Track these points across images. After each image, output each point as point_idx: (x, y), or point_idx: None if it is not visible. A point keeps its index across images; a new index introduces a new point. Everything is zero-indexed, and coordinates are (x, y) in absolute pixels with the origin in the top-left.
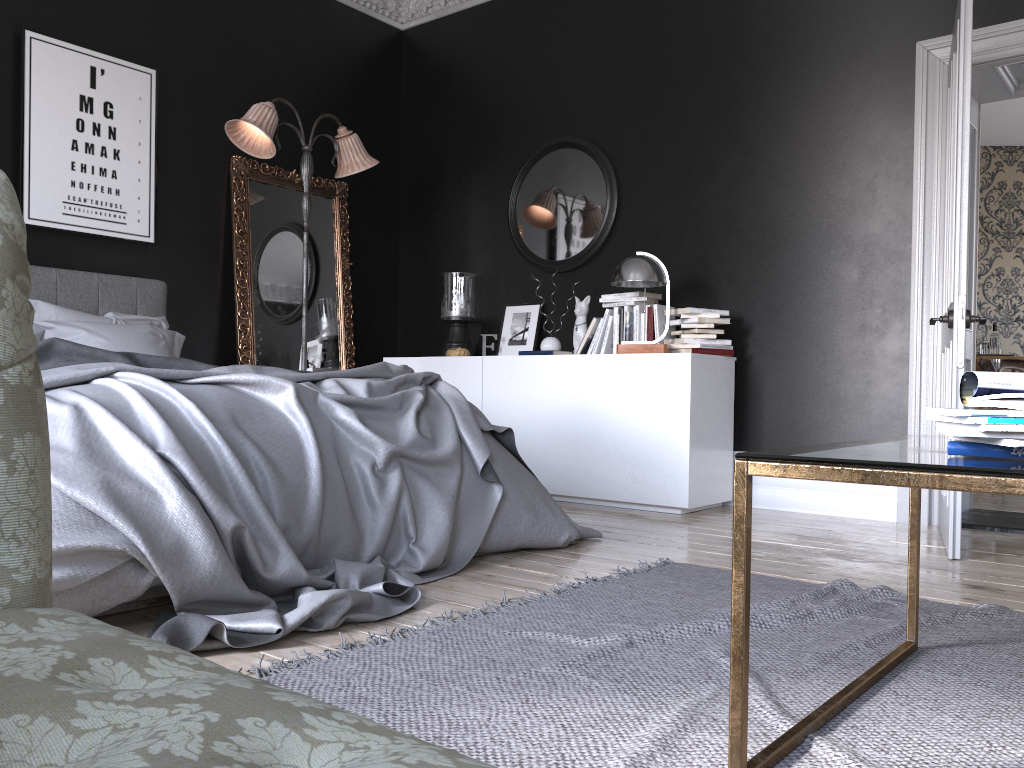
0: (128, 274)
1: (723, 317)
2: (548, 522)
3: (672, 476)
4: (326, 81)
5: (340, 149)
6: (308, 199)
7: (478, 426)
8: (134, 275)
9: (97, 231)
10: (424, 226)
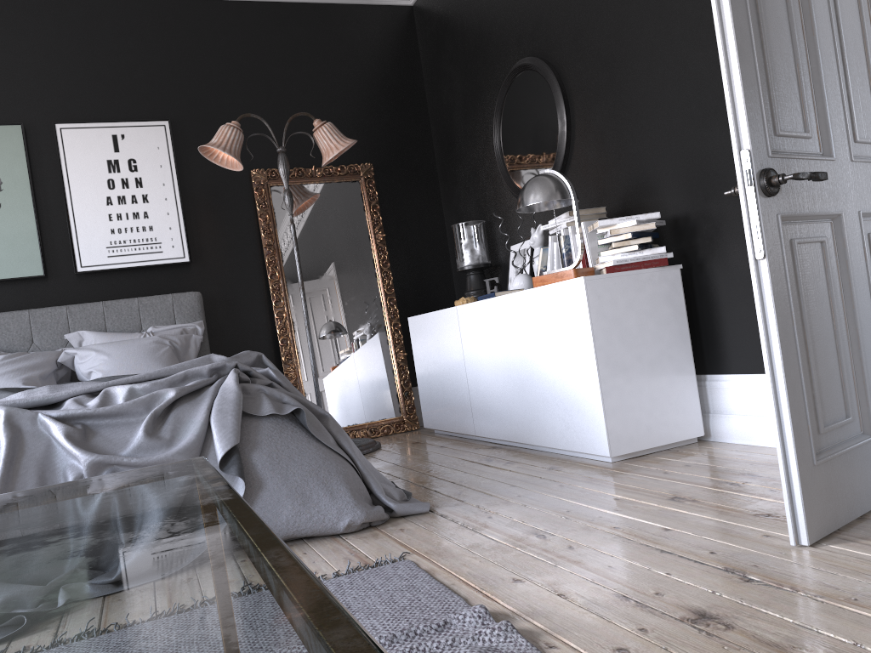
0: (174, 291)
1: (671, 218)
2: (322, 508)
3: (592, 420)
4: (337, 78)
5: (316, 140)
6: (288, 194)
7: (236, 415)
8: (179, 291)
9: (139, 263)
10: (452, 182)
